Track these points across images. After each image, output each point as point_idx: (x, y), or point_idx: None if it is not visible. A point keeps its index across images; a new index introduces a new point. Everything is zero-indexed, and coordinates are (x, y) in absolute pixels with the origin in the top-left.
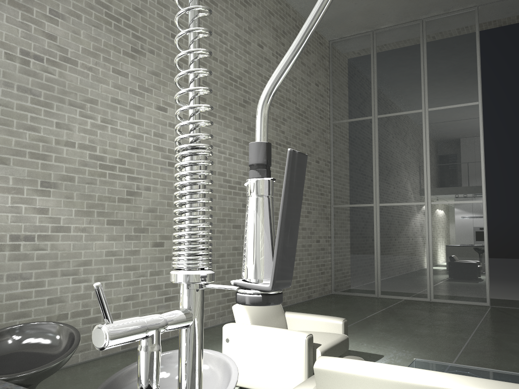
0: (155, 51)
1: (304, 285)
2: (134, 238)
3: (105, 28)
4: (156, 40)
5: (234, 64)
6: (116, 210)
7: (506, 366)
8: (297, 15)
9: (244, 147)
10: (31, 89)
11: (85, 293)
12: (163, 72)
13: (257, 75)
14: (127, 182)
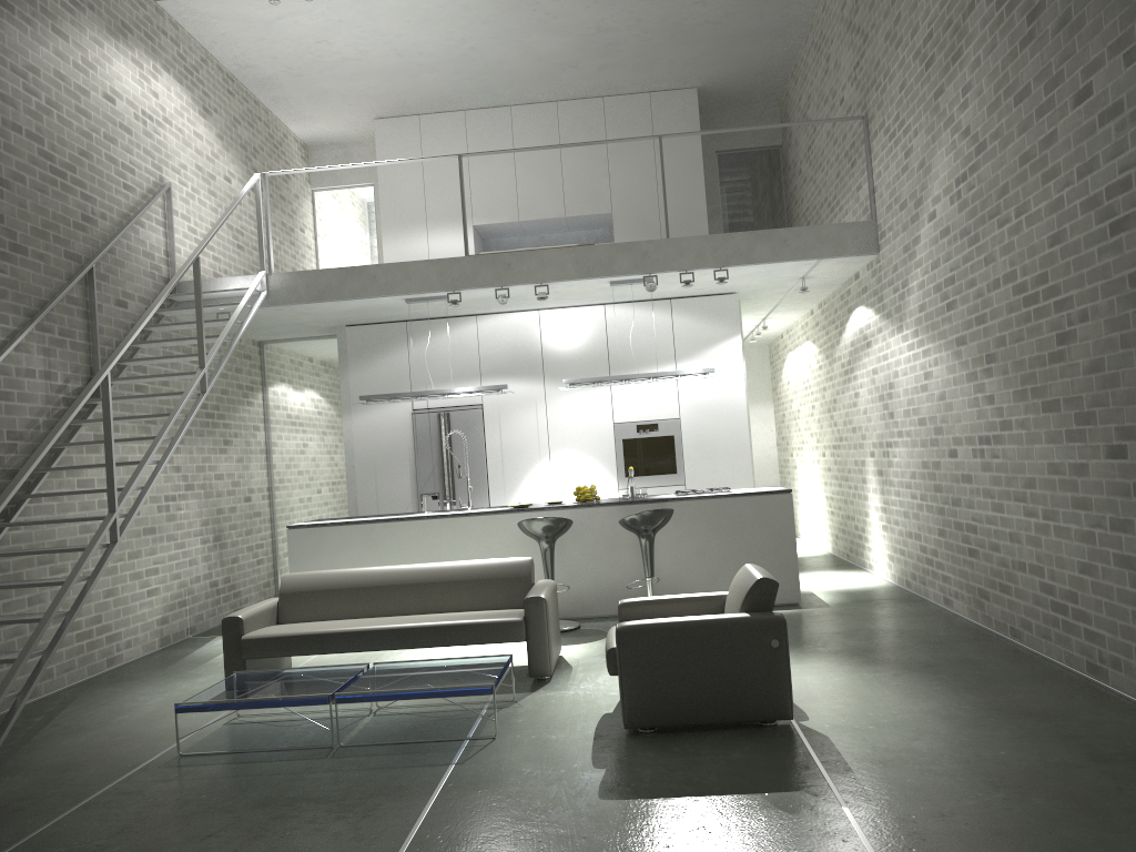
0: None
1: None
2: (1076, 438)
3: (998, 35)
4: None
5: None
6: (1048, 381)
7: (288, 839)
8: None
9: None
10: (965, 228)
11: (1036, 536)
12: None
13: None
14: (1054, 316)
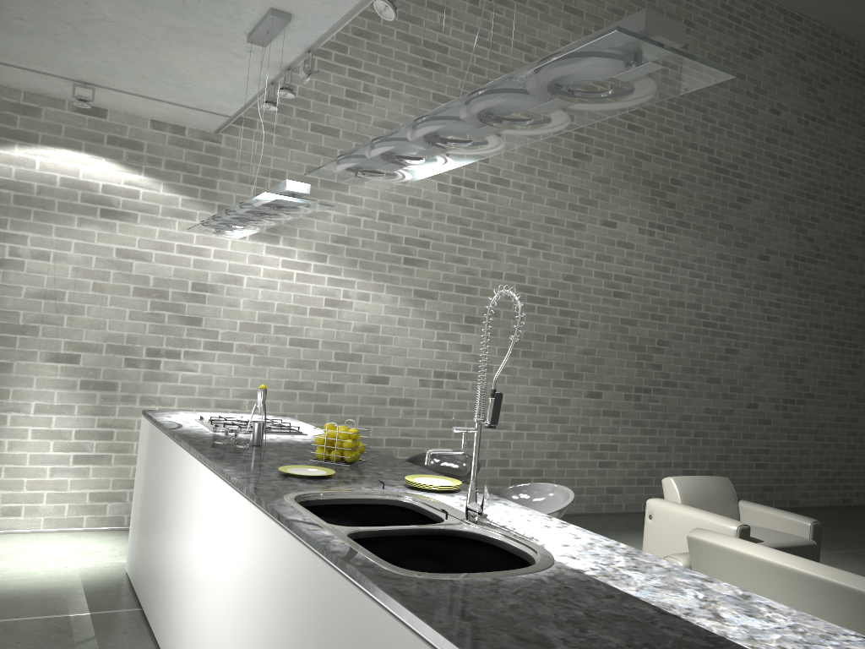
0: (604, 152)
1: (837, 481)
2: (563, 385)
3: None
4: (607, 137)
5: (726, 147)
6: (543, 350)
7: None
8: (855, 46)
9: (733, 267)
10: (460, 218)
11: (504, 441)
12: (614, 177)
13: (766, 157)
14: (559, 317)
